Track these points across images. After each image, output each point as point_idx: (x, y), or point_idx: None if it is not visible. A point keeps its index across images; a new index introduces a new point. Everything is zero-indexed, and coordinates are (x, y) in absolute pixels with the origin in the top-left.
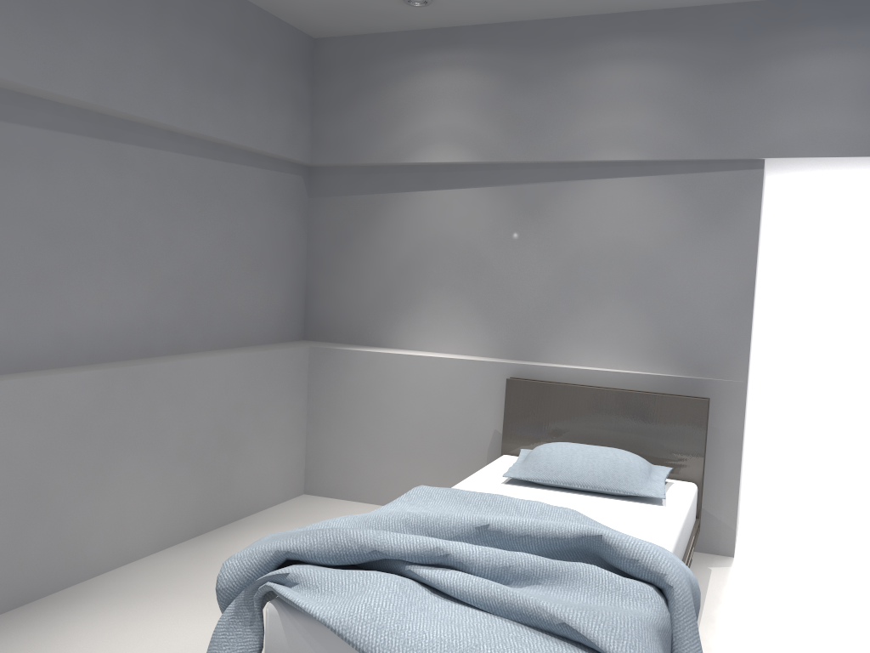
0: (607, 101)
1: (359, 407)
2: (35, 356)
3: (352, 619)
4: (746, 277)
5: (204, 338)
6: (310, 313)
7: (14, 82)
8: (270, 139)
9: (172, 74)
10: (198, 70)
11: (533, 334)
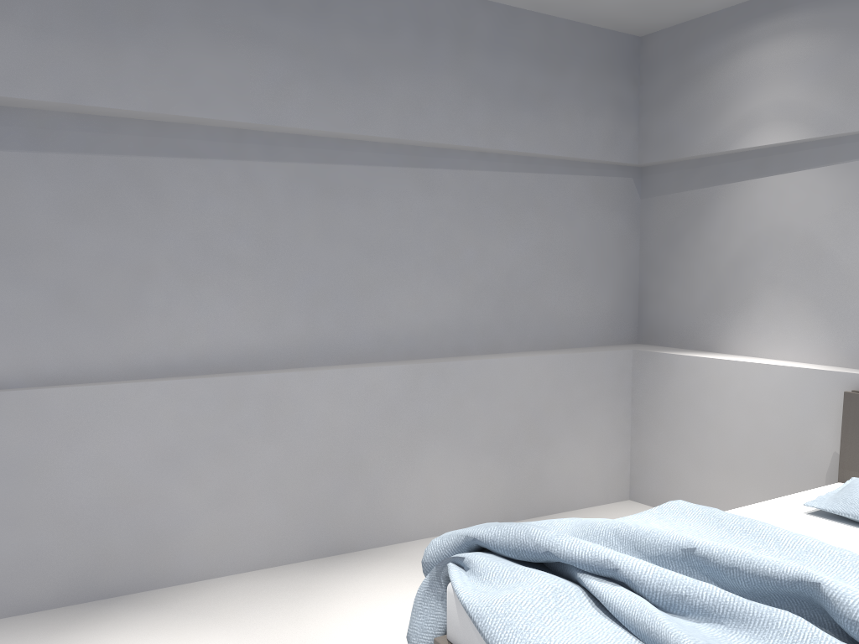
0: None
1: (681, 415)
2: (359, 351)
3: (487, 610)
4: None
5: (519, 340)
6: (643, 316)
7: (330, 131)
8: (586, 146)
9: (474, 101)
10: (502, 93)
11: None
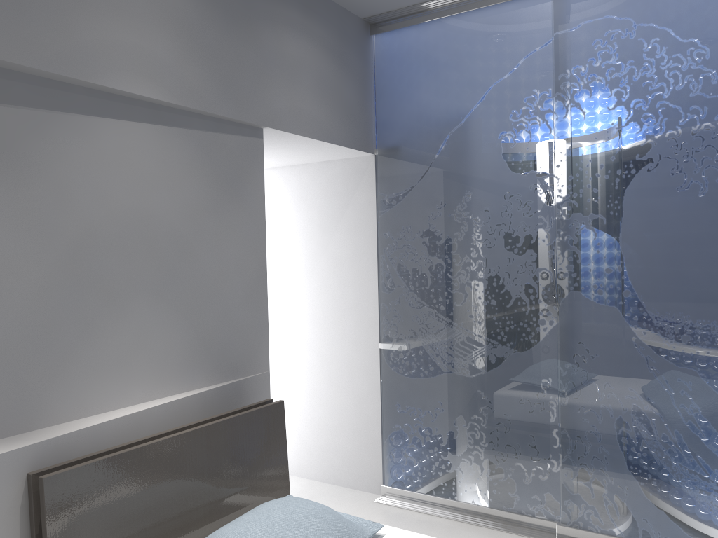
0: (121, 2)
1: None
2: None
3: None
4: (260, 256)
5: None
6: None
7: None
8: None
9: None
10: None
11: (24, 382)
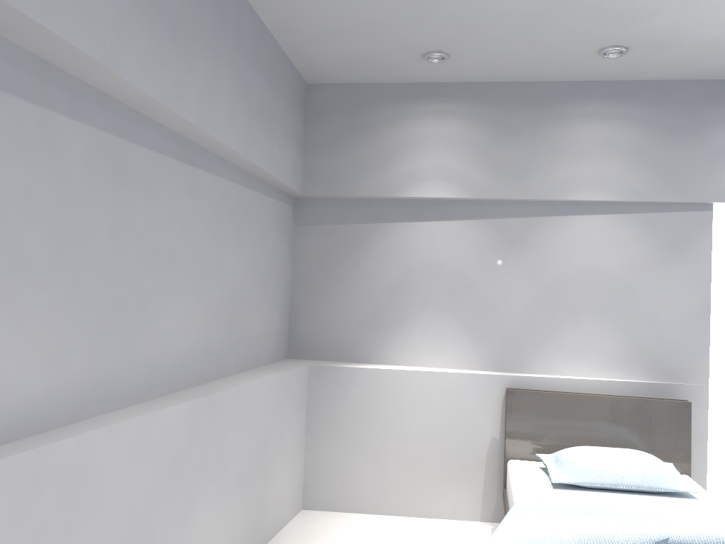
0: (583, 151)
1: (360, 421)
2: (133, 389)
3: None
4: (703, 298)
5: (235, 361)
6: (295, 332)
7: (155, 99)
8: (285, 171)
9: (240, 105)
10: (253, 103)
11: (519, 348)
